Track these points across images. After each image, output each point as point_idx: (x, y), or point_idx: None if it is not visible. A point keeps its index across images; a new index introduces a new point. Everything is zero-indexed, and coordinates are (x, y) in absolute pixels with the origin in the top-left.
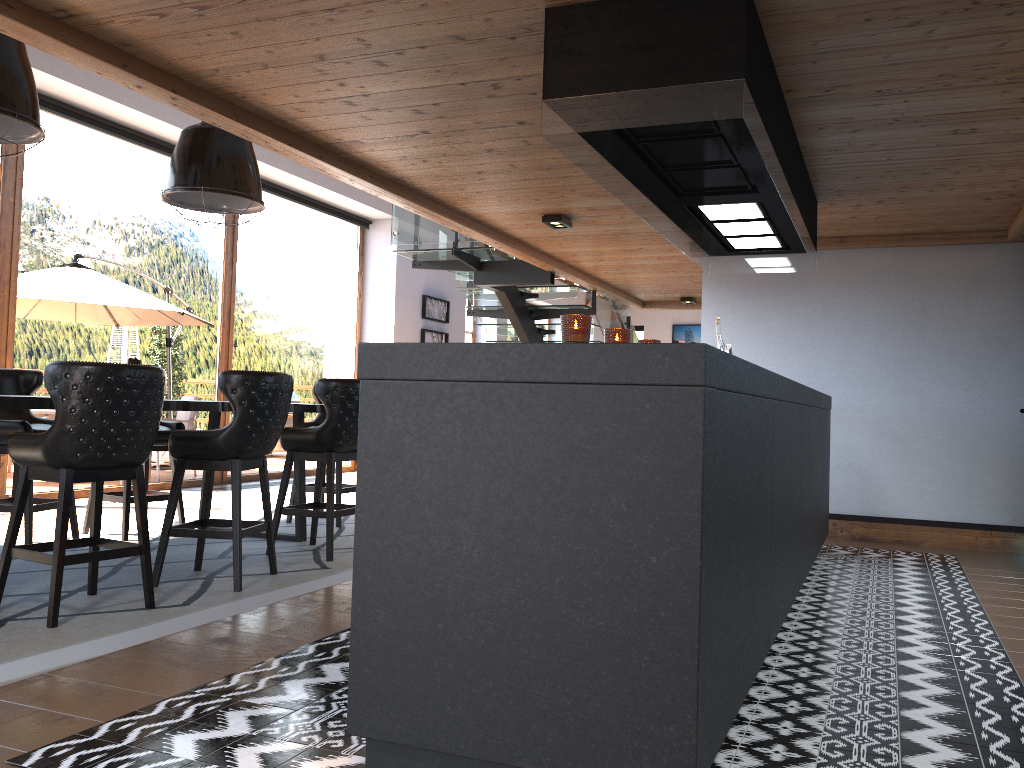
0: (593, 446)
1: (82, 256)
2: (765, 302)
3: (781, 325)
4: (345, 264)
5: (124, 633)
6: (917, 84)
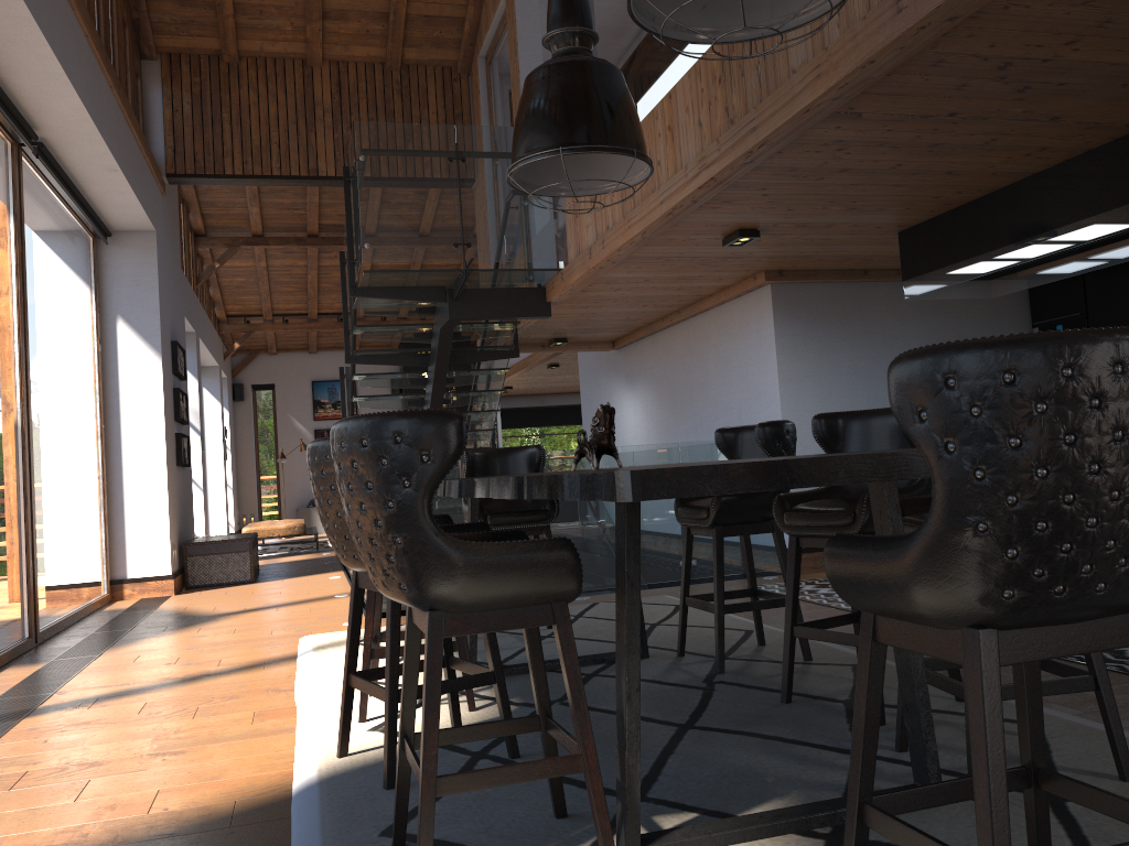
0: None
1: None
2: (833, 333)
3: (849, 356)
4: (86, 294)
5: None
6: None
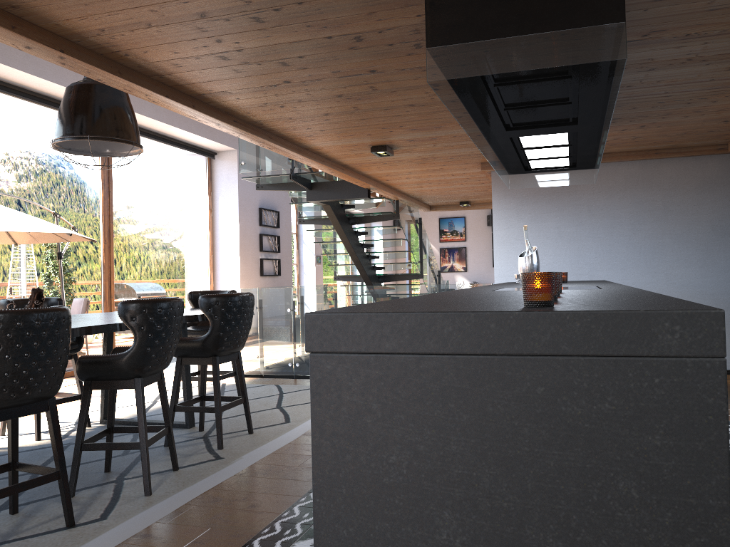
0: (592, 425)
1: None
2: (542, 207)
3: (555, 224)
4: (198, 187)
5: None
6: (722, 27)
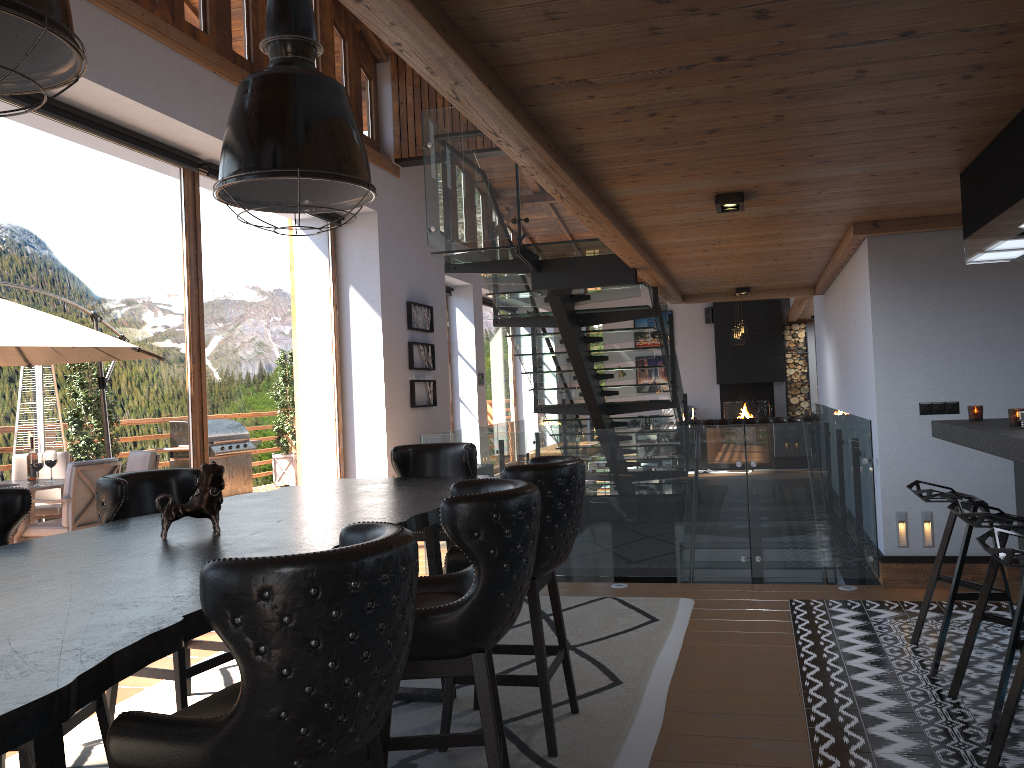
0: None
1: (10, 284)
2: (956, 294)
3: (980, 322)
4: (318, 270)
5: None
6: None
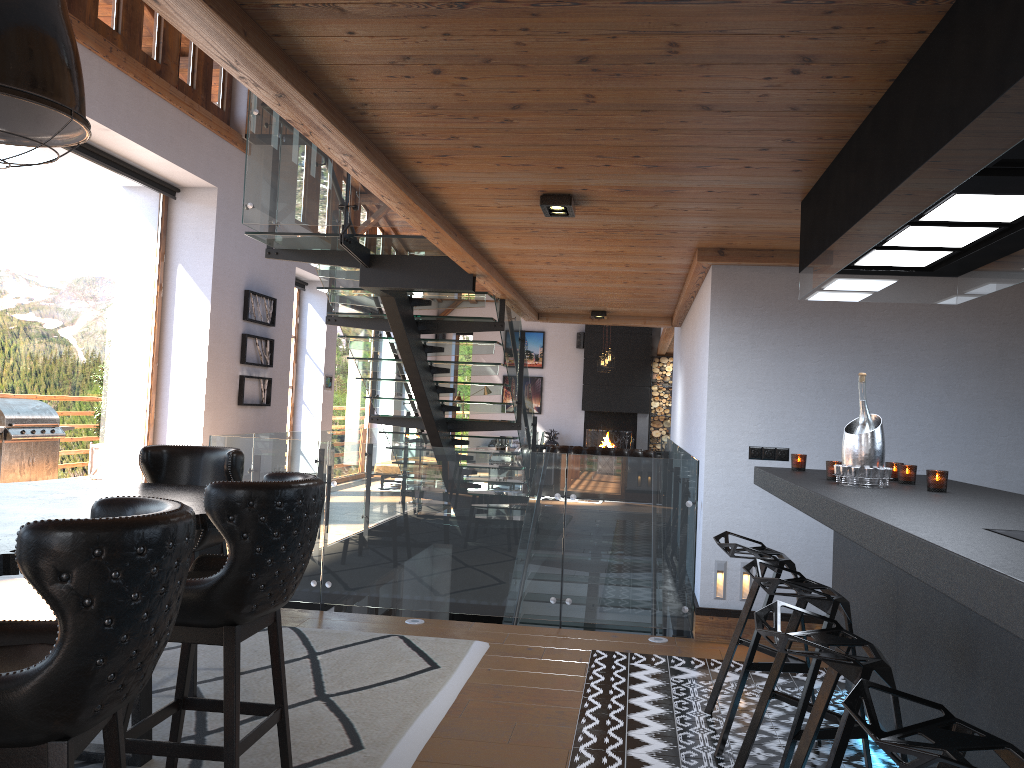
0: None
1: None
2: (796, 334)
3: (817, 366)
4: (142, 244)
5: None
6: None
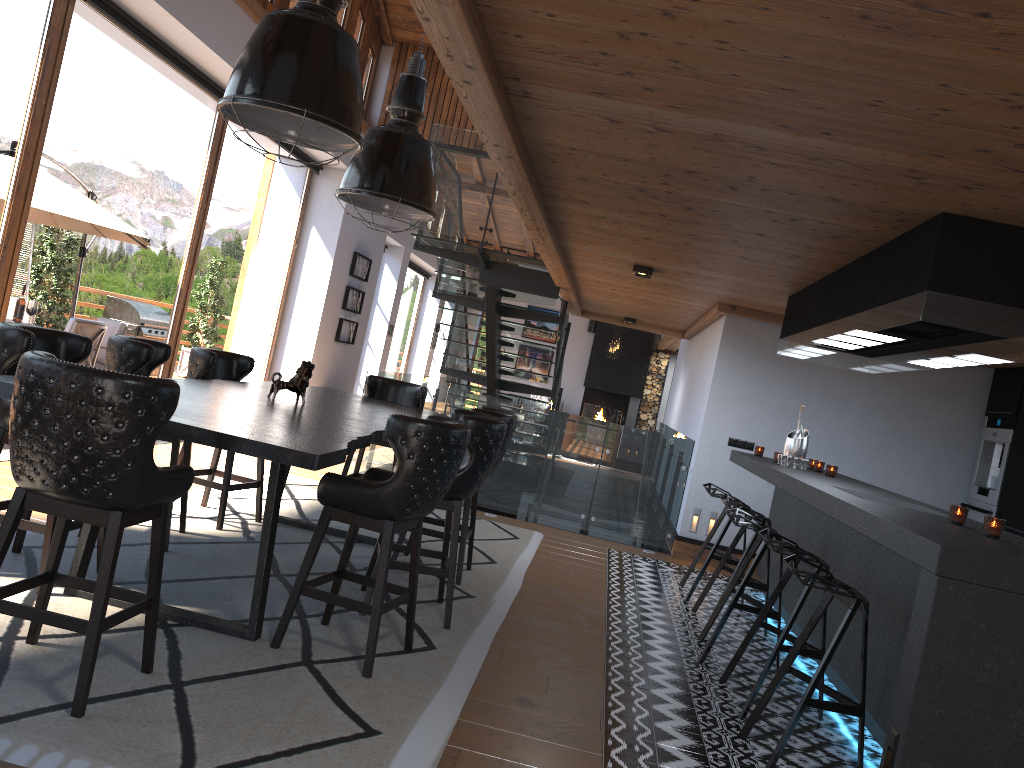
0: None
1: (90, 173)
2: (772, 370)
3: (782, 393)
4: (291, 207)
5: (443, 690)
6: None
